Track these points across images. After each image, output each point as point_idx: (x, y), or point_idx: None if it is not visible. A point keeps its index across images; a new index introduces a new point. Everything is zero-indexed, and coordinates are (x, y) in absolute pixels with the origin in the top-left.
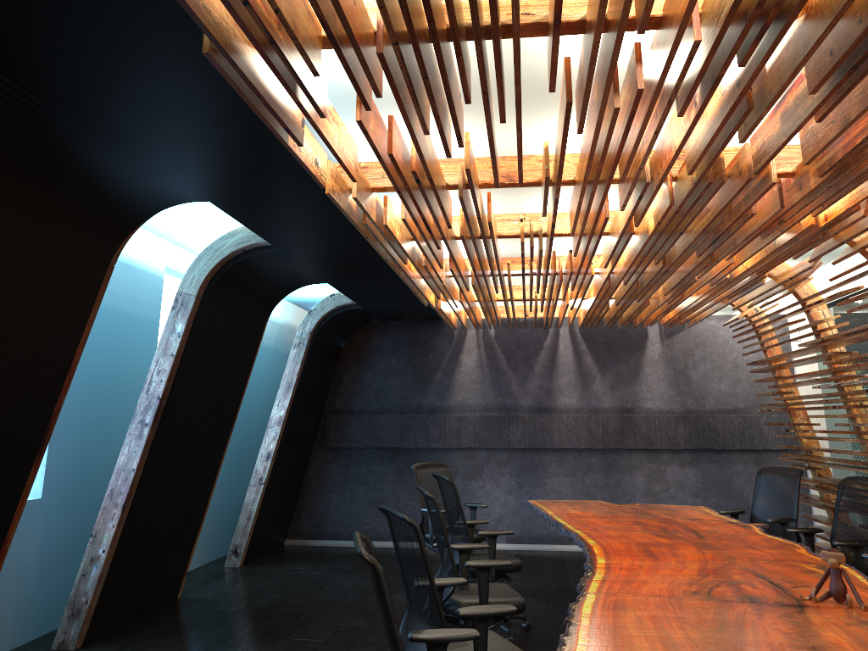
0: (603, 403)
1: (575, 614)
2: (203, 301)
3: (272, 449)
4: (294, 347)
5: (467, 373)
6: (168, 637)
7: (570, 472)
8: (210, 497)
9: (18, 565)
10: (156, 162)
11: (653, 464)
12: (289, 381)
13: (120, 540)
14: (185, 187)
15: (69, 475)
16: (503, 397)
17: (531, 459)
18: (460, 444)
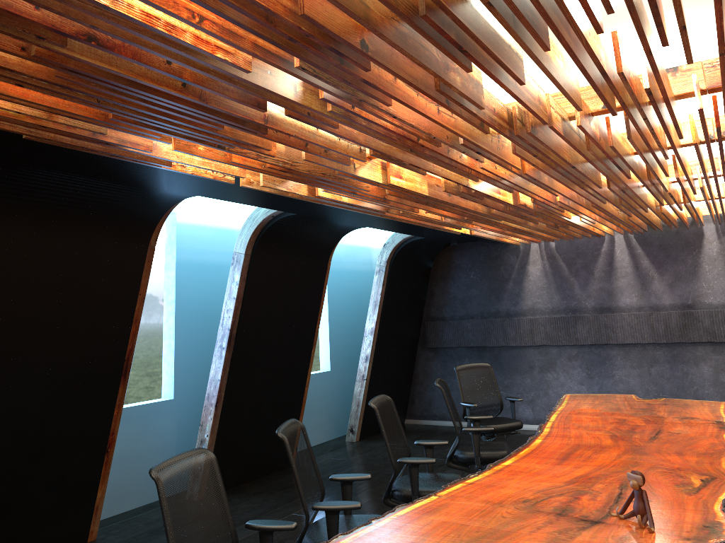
0: (663, 300)
1: (387, 515)
2: (252, 257)
3: (368, 353)
4: (376, 274)
5: (534, 281)
6: (259, 495)
7: (637, 365)
8: (306, 394)
9: (161, 443)
10: (130, 182)
11: (719, 356)
12: (375, 300)
13: (219, 428)
14: (170, 191)
15: (195, 381)
16: (568, 300)
17: (598, 354)
18: (534, 342)
